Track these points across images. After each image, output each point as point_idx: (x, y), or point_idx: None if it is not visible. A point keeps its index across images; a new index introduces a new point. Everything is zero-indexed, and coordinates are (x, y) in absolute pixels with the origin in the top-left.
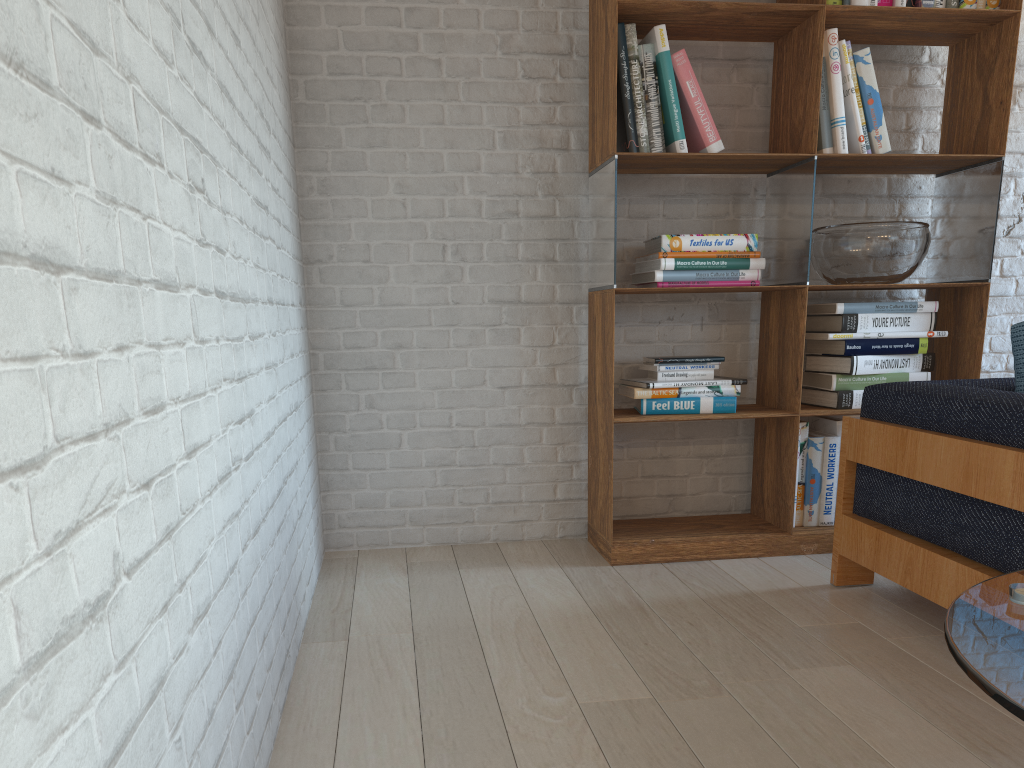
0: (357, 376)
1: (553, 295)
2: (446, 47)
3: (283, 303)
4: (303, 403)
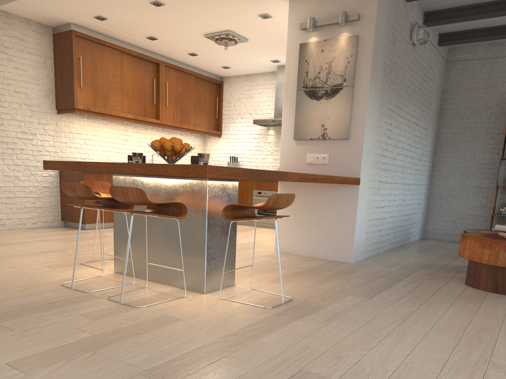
0: (438, 200)
1: (489, 186)
2: (472, 133)
3: (419, 184)
4: (422, 204)
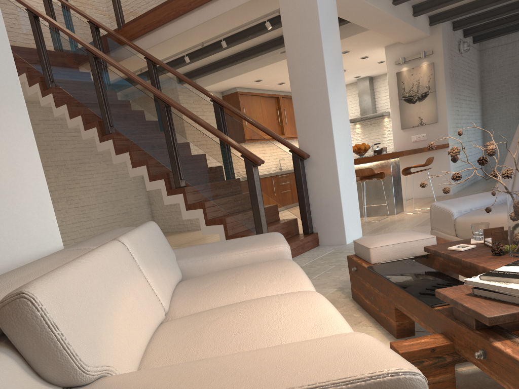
0: None
1: None
2: (507, 96)
3: (477, 139)
4: (481, 152)
